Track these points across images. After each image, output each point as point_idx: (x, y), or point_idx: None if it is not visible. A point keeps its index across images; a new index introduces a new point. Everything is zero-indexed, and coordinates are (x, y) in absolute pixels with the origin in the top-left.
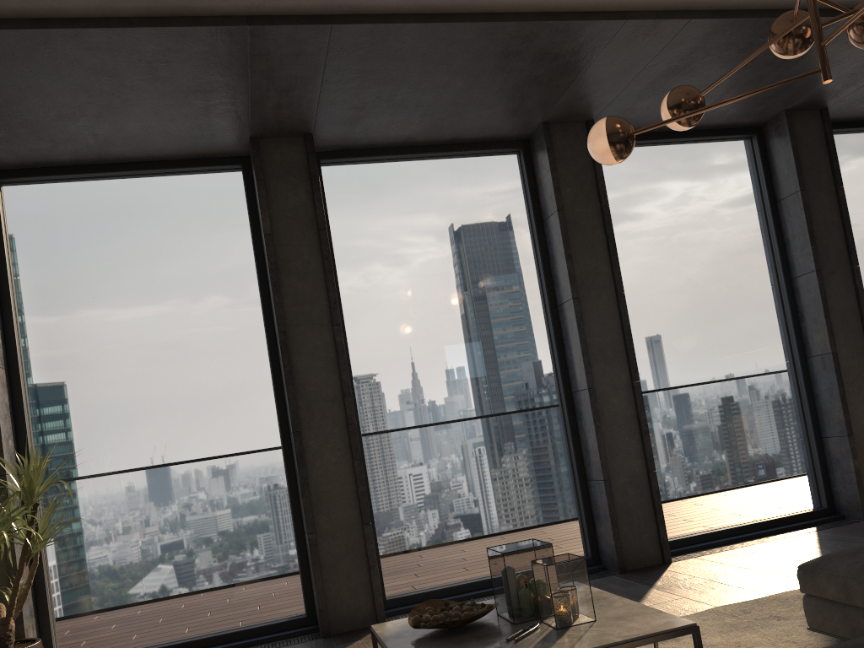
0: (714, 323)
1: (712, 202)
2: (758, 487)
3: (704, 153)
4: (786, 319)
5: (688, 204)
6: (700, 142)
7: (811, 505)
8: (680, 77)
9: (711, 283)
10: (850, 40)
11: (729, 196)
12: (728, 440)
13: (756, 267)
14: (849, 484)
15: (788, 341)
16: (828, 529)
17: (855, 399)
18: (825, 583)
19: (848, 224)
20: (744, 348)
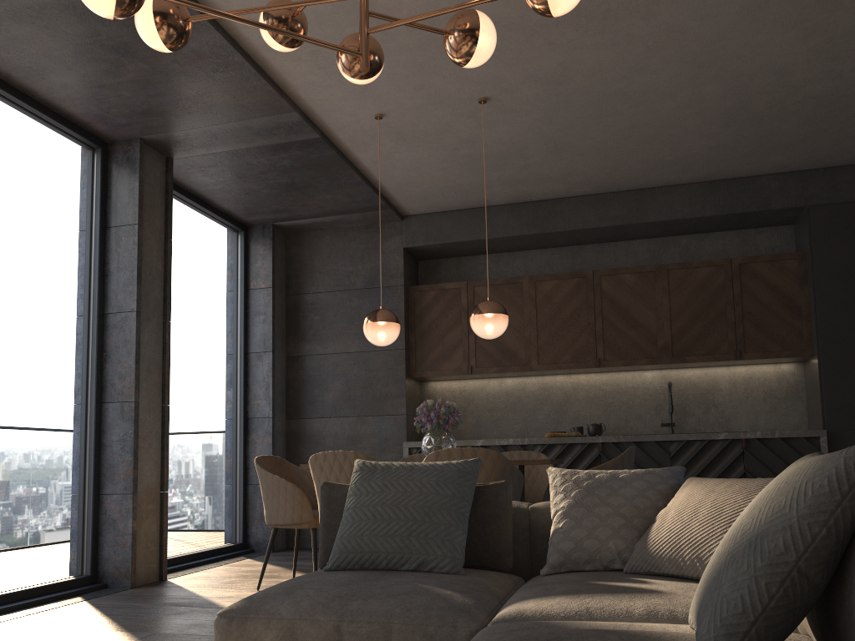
0: (15, 334)
1: (43, 195)
2: (24, 546)
3: (46, 137)
4: (90, 355)
5: (17, 183)
6: (45, 122)
7: (74, 572)
8: (78, 22)
9: (22, 286)
10: (342, 62)
11: (62, 197)
12: (1, 484)
13: (73, 287)
14: (122, 548)
15: (87, 380)
16: (99, 598)
17: (145, 456)
18: (261, 630)
19: (170, 277)
20: (42, 374)
